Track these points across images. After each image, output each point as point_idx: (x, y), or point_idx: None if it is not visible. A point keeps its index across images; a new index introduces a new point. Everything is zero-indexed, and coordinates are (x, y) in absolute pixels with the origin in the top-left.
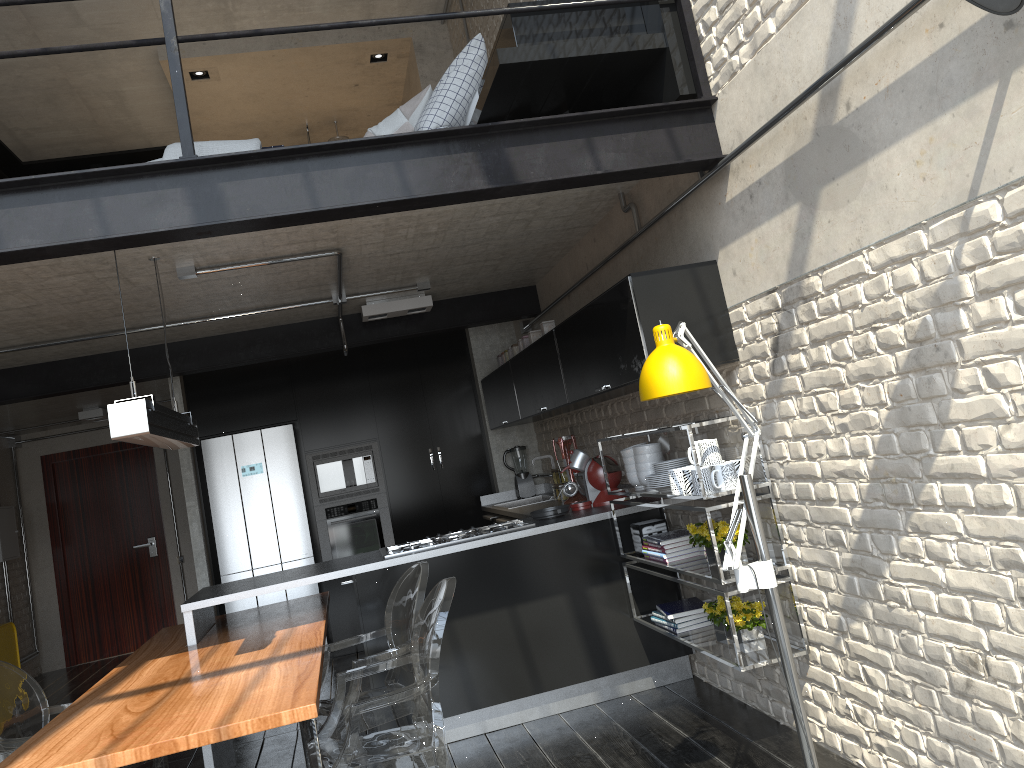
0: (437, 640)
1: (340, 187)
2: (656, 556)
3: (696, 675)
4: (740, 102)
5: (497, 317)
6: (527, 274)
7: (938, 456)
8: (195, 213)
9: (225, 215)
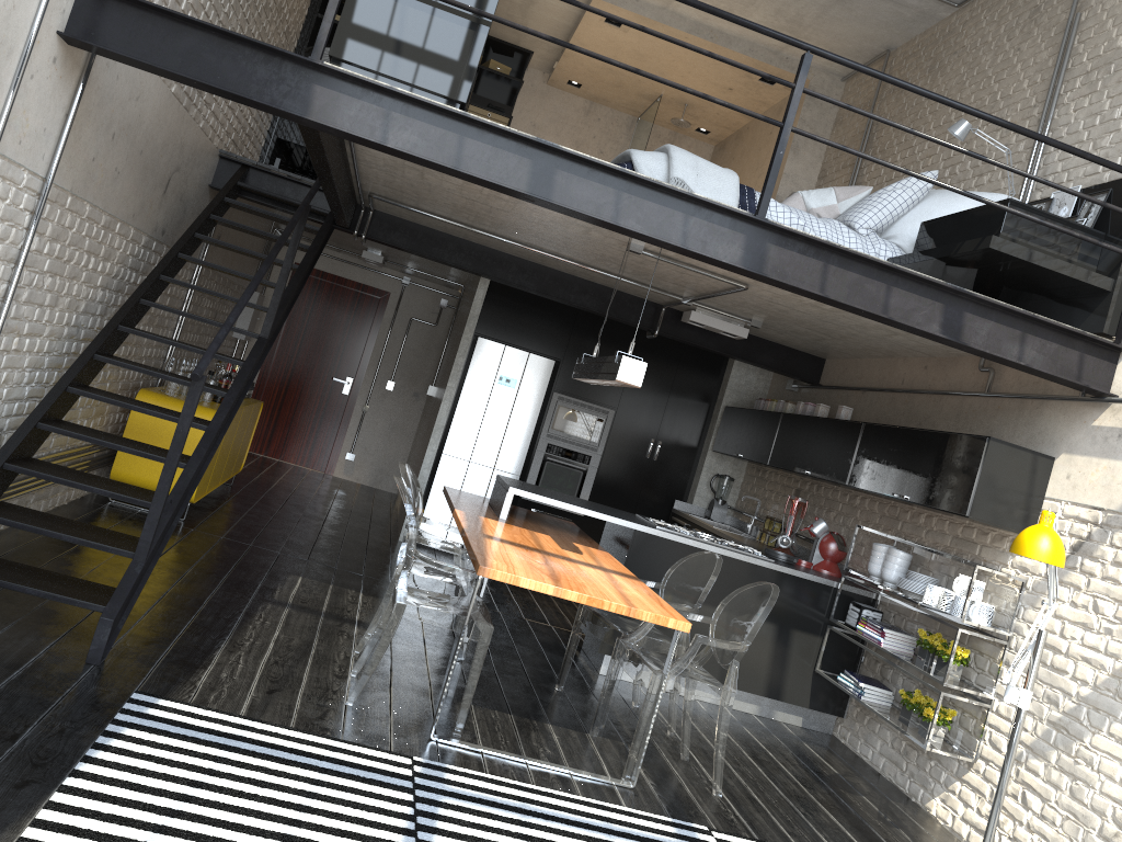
0: (759, 622)
1: (843, 285)
2: (872, 636)
3: (834, 734)
4: None
5: (782, 369)
6: (833, 352)
7: None
8: (743, 256)
9: (761, 267)
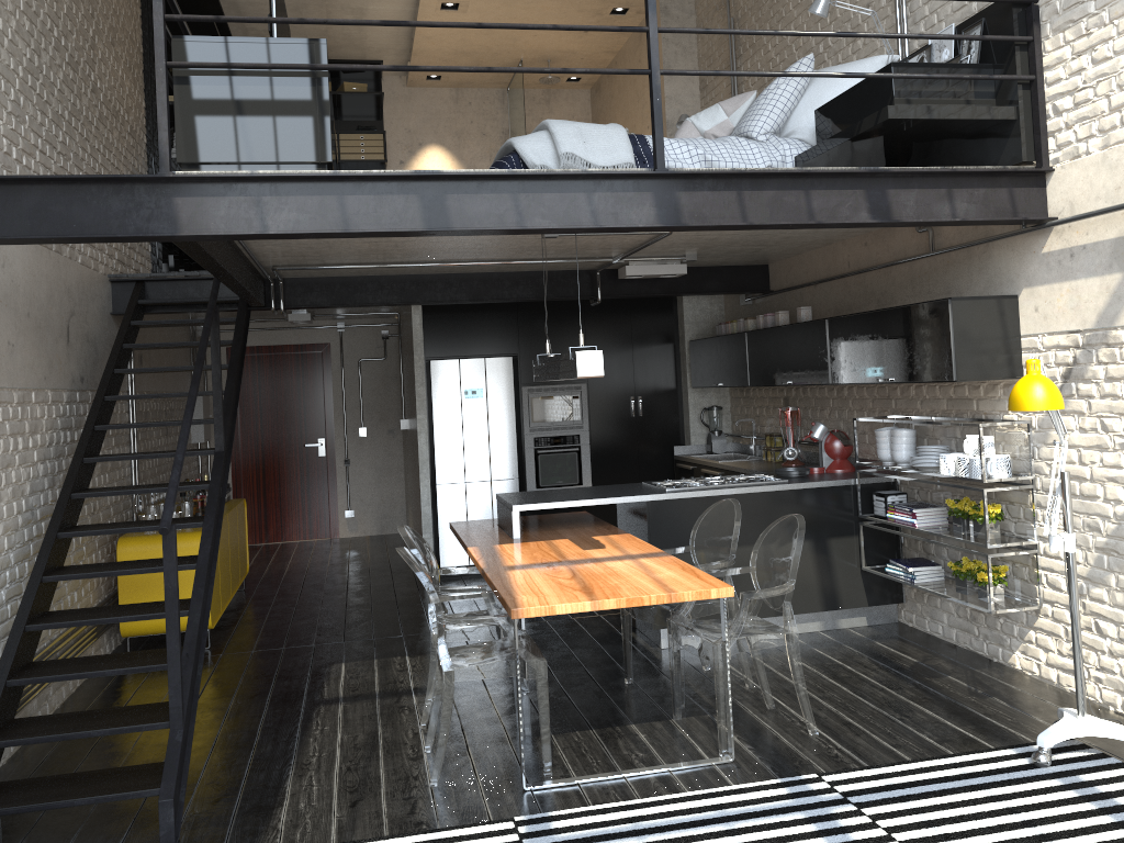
0: (796, 557)
1: (763, 206)
2: (904, 520)
3: (900, 621)
4: (1079, 180)
5: (731, 289)
6: (773, 257)
7: None
8: (658, 213)
9: (679, 218)
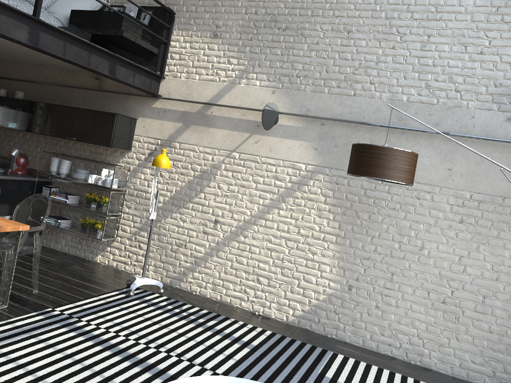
0: (47, 213)
1: (73, 53)
2: (61, 199)
3: None
4: (174, 86)
5: None
6: None
7: (196, 198)
8: (29, 38)
9: (37, 44)
